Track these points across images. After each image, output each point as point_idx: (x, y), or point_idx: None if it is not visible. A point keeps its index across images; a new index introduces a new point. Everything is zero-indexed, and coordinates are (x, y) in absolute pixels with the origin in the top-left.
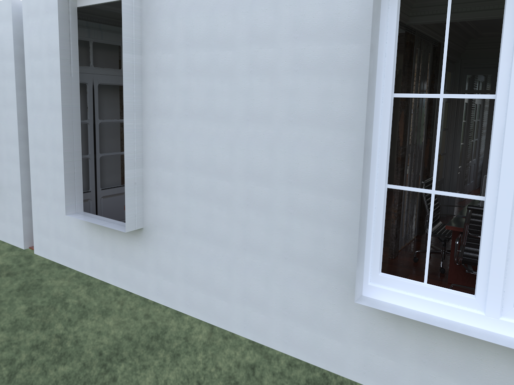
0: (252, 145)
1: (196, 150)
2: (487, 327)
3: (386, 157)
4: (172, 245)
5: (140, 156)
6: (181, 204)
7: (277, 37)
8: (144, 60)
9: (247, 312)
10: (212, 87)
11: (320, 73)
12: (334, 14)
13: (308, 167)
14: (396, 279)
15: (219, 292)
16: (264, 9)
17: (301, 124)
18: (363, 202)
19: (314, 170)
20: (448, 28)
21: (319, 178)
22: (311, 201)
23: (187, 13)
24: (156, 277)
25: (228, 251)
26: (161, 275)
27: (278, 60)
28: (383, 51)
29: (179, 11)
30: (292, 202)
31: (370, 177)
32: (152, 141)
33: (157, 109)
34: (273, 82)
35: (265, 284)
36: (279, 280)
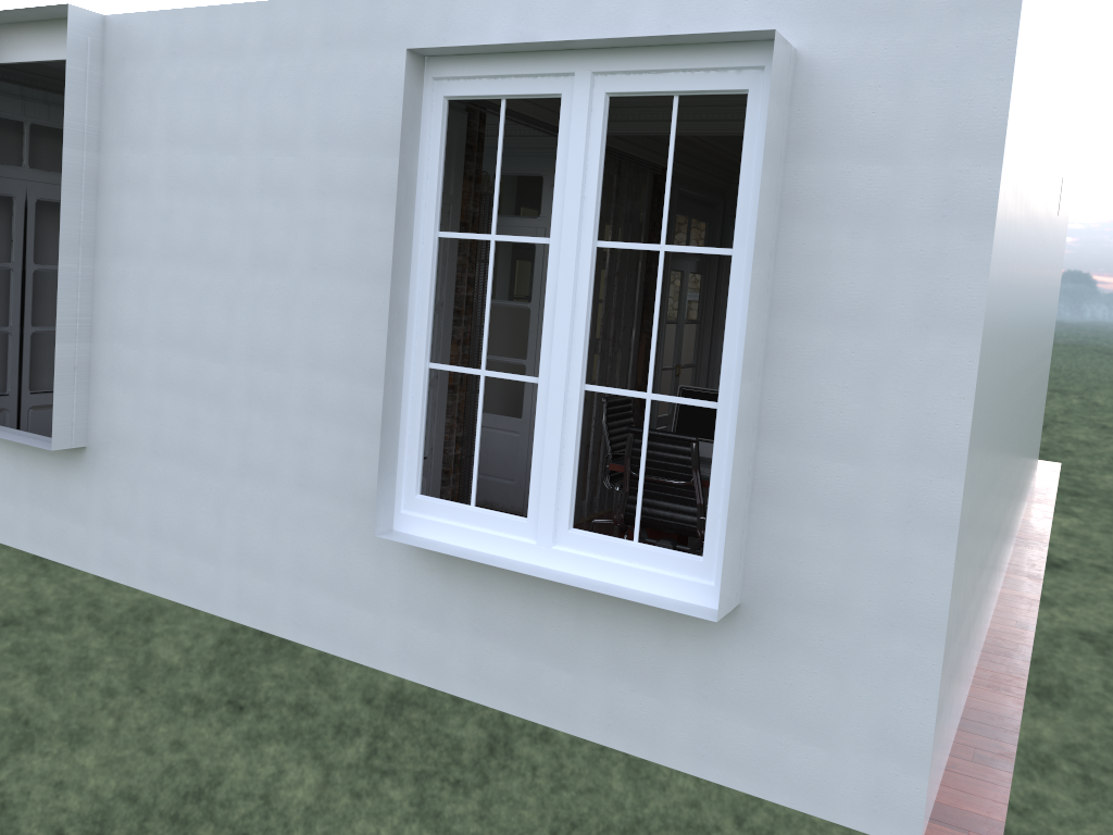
0: (260, 306)
1: (177, 313)
2: (539, 560)
3: (426, 322)
4: (133, 474)
5: (88, 322)
6: (151, 404)
7: (300, 140)
8: (103, 161)
9: (244, 579)
10: (206, 211)
11: (356, 199)
12: (374, 113)
13: (336, 340)
14: (436, 503)
15: (202, 549)
16: (283, 97)
17: (329, 273)
18: (390, 386)
19: (345, 345)
20: (501, 146)
21: (351, 357)
22: (339, 393)
23: (173, 91)
24: (104, 533)
25: (219, 479)
26: (113, 528)
27: (301, 176)
28: (424, 171)
29: (162, 87)
30: (314, 395)
31: (405, 351)
32: (109, 297)
33: (119, 243)
34: (292, 208)
35: (271, 530)
36: (292, 522)
